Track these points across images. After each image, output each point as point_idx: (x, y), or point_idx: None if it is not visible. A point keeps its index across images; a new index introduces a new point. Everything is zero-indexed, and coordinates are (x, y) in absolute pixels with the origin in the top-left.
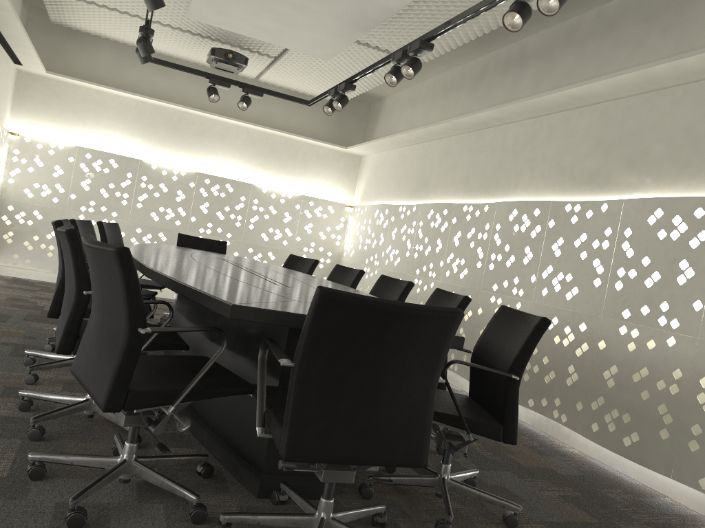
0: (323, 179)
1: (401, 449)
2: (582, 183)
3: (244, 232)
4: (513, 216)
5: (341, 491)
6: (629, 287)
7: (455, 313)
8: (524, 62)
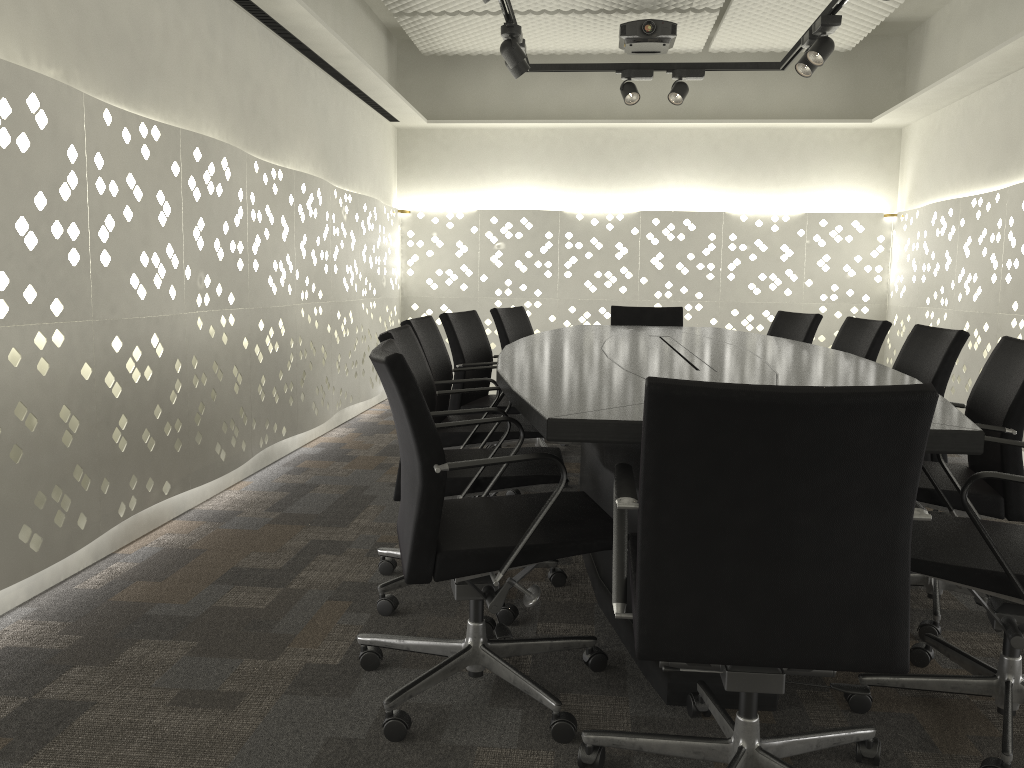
0: (839, 179)
1: (849, 640)
2: None
3: (721, 286)
4: None
5: (817, 697)
6: None
7: (916, 394)
8: None
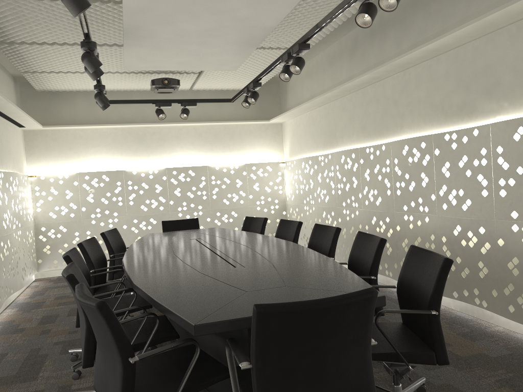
0: (258, 147)
1: None
2: (453, 115)
3: (210, 201)
4: (406, 151)
5: None
6: (511, 193)
7: (370, 293)
8: (385, 28)
